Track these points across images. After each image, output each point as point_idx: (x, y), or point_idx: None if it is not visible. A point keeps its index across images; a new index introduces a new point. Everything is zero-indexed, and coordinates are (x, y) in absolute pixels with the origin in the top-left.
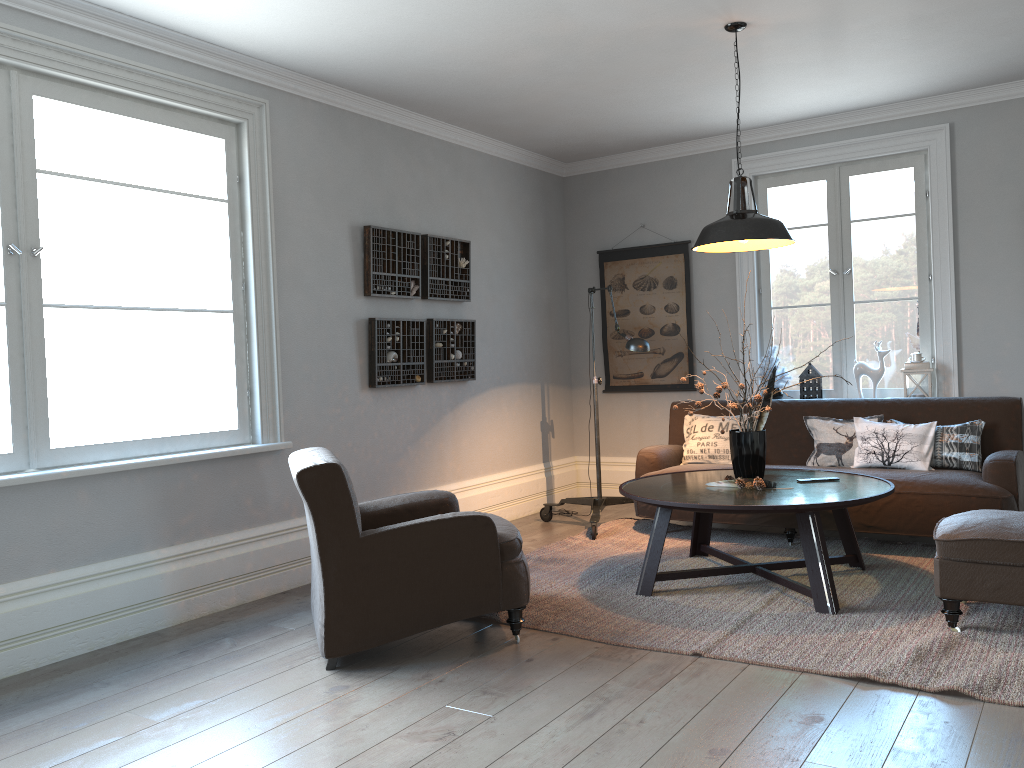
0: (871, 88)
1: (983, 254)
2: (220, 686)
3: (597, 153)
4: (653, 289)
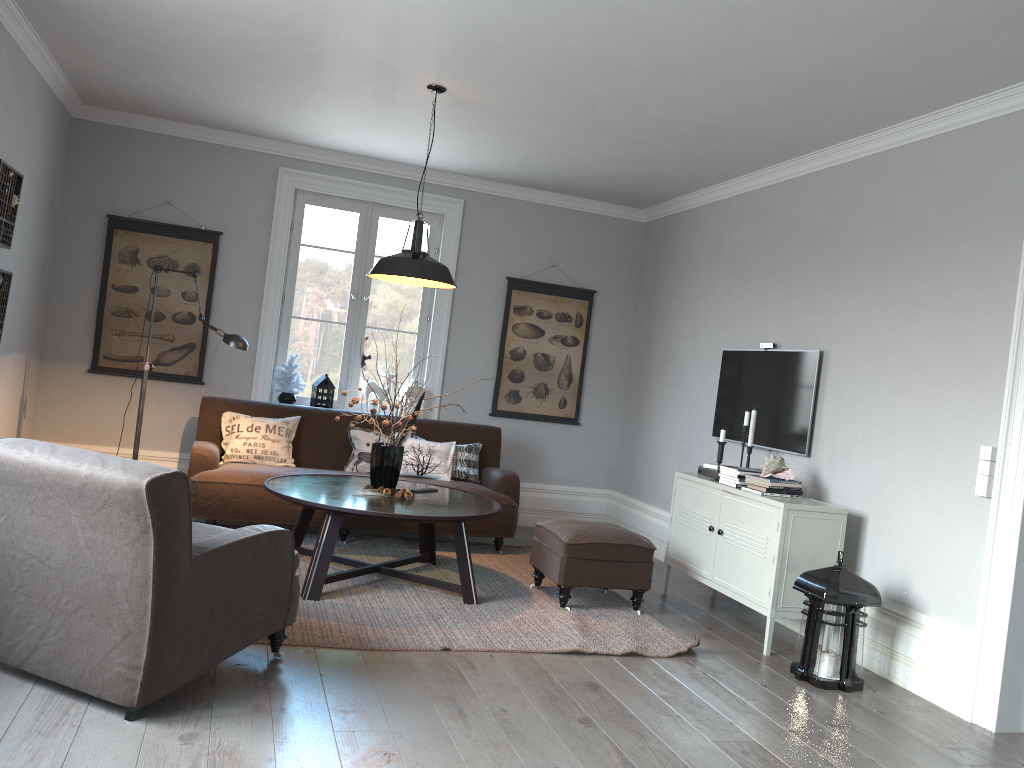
0: (435, 156)
1: (470, 309)
2: (24, 767)
3: (135, 109)
4: (172, 272)
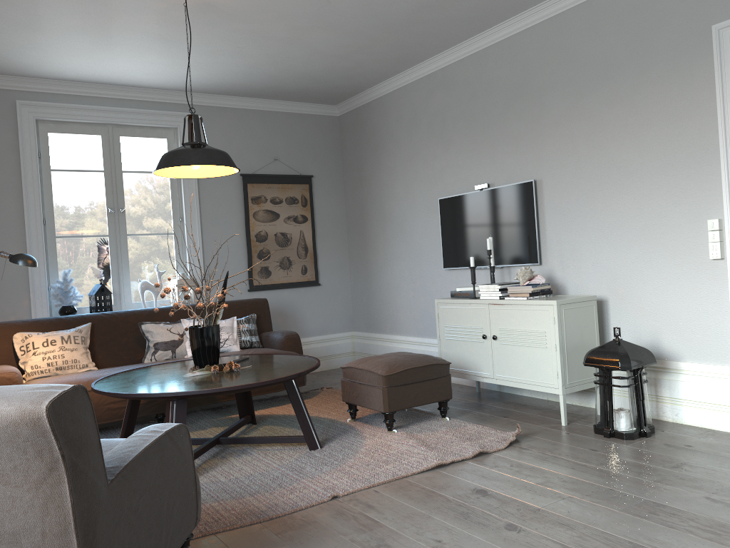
0: (166, 73)
1: (215, 206)
2: None
3: None
4: None
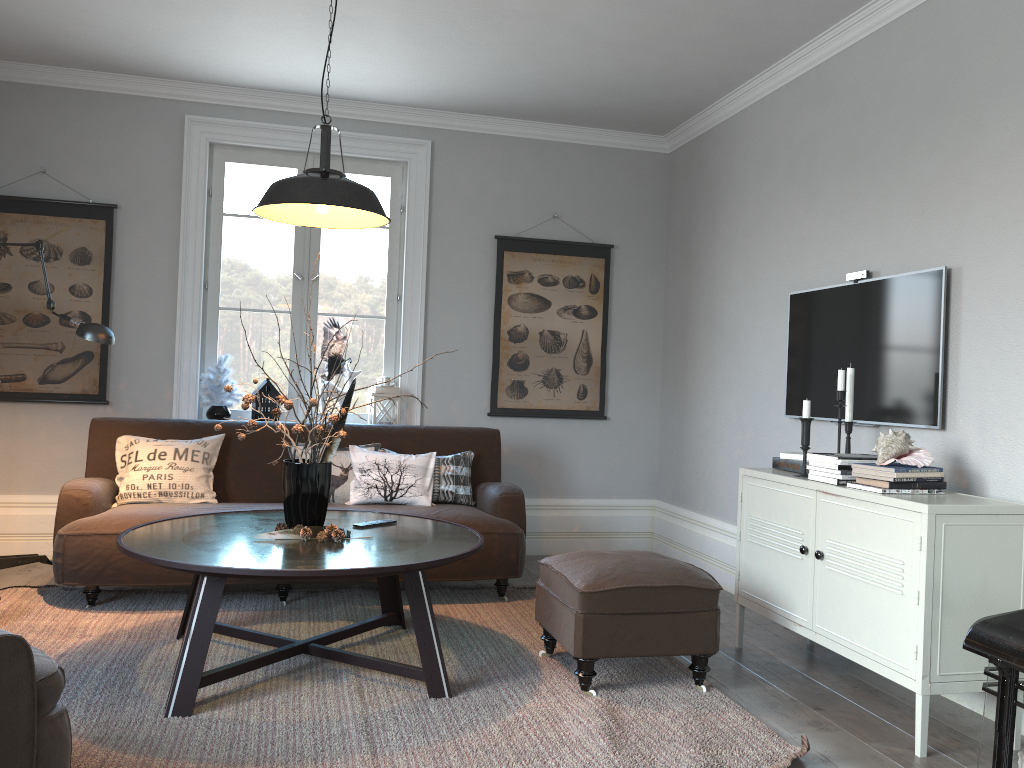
0: (381, 78)
1: (451, 281)
2: None
3: None
4: (54, 261)
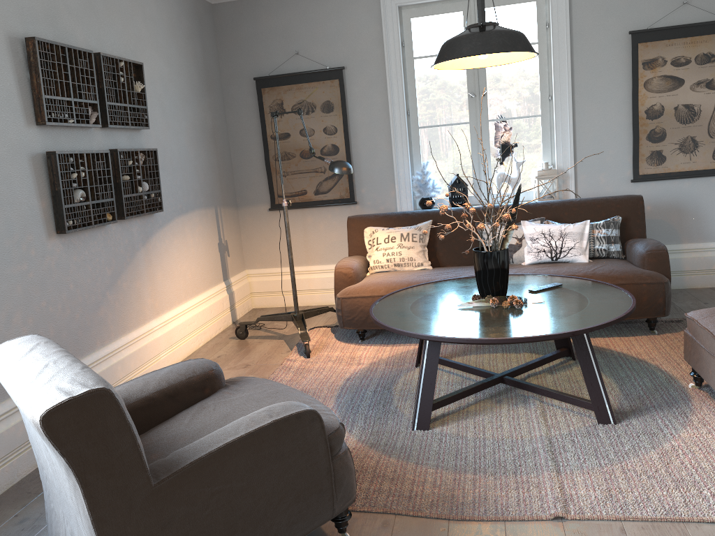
0: None
1: (593, 77)
2: None
3: None
4: (311, 113)
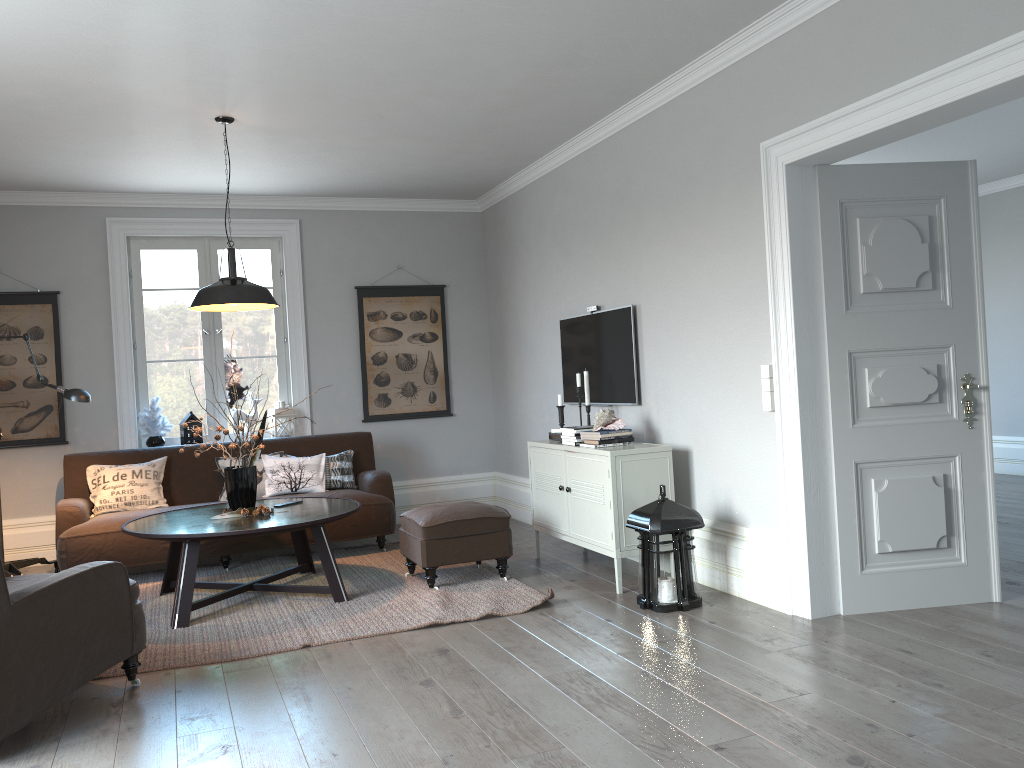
0: (257, 182)
1: (325, 324)
2: None
3: None
4: (14, 339)
